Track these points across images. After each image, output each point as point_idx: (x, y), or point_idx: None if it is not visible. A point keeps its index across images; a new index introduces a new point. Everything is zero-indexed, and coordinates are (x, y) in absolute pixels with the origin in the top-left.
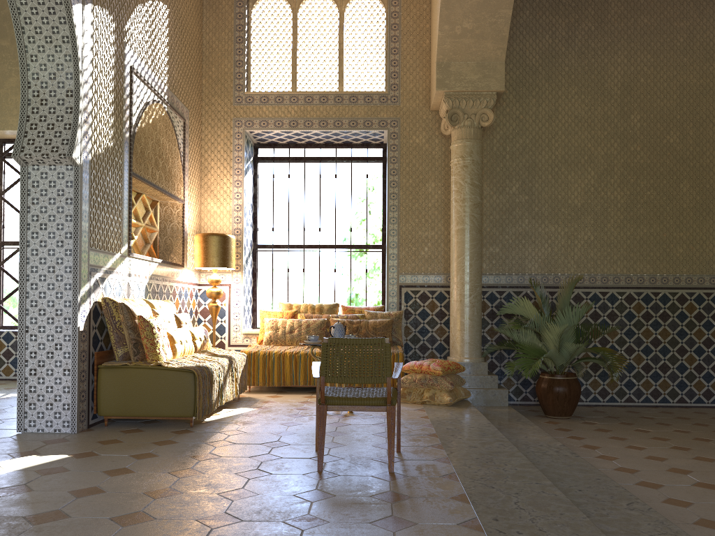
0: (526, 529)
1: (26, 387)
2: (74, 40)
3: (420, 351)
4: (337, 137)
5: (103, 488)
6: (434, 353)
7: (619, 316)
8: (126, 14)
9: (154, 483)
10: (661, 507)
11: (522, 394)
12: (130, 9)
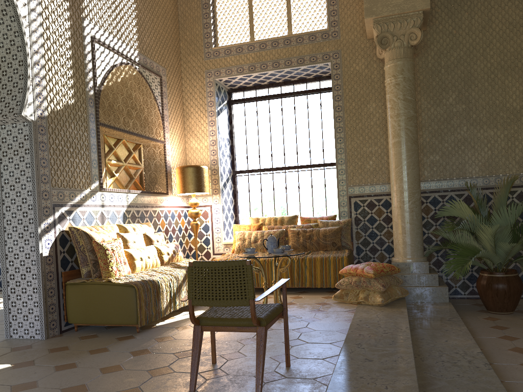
0: None
1: (9, 303)
2: (18, 18)
3: (371, 252)
4: (291, 75)
5: None
6: (383, 254)
7: None
8: None
9: None
10: None
11: (469, 289)
12: None
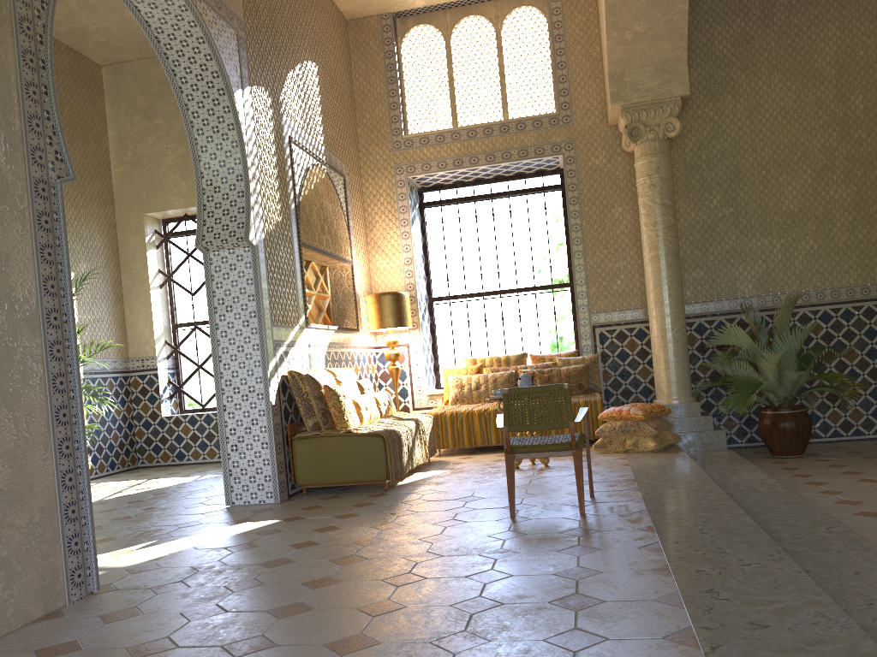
0: (704, 547)
1: (230, 463)
2: (238, 127)
3: (623, 396)
4: (507, 170)
5: (317, 541)
6: (639, 397)
7: (858, 335)
8: (279, 85)
9: (361, 535)
10: (873, 533)
11: (747, 435)
12: (282, 79)
